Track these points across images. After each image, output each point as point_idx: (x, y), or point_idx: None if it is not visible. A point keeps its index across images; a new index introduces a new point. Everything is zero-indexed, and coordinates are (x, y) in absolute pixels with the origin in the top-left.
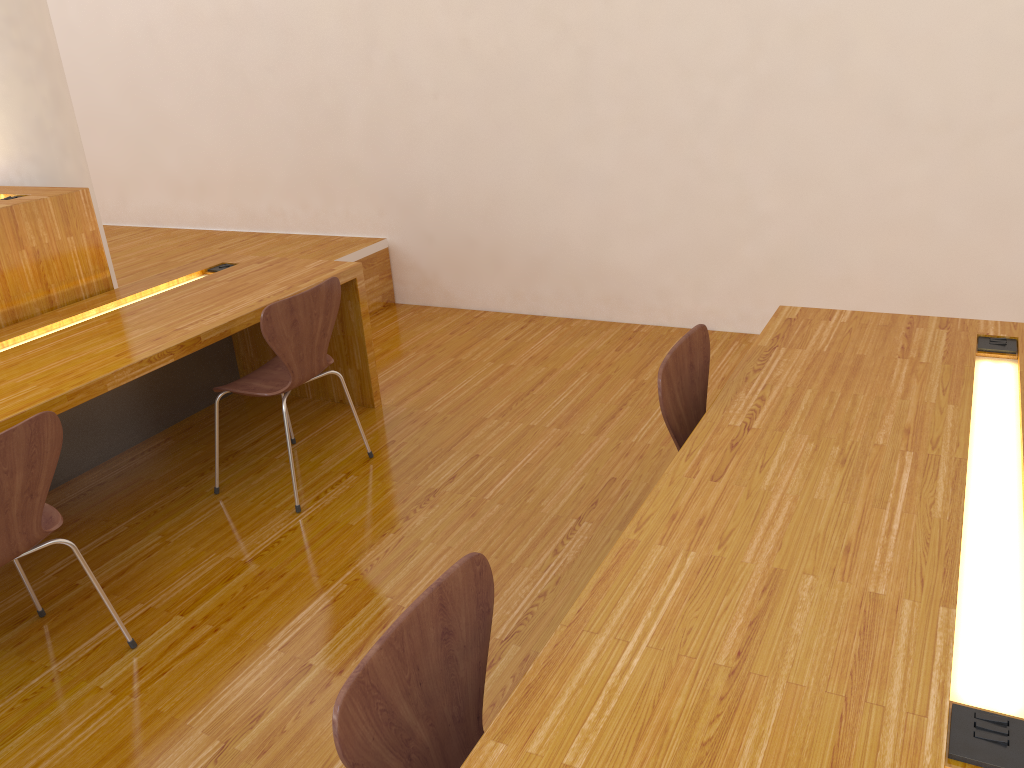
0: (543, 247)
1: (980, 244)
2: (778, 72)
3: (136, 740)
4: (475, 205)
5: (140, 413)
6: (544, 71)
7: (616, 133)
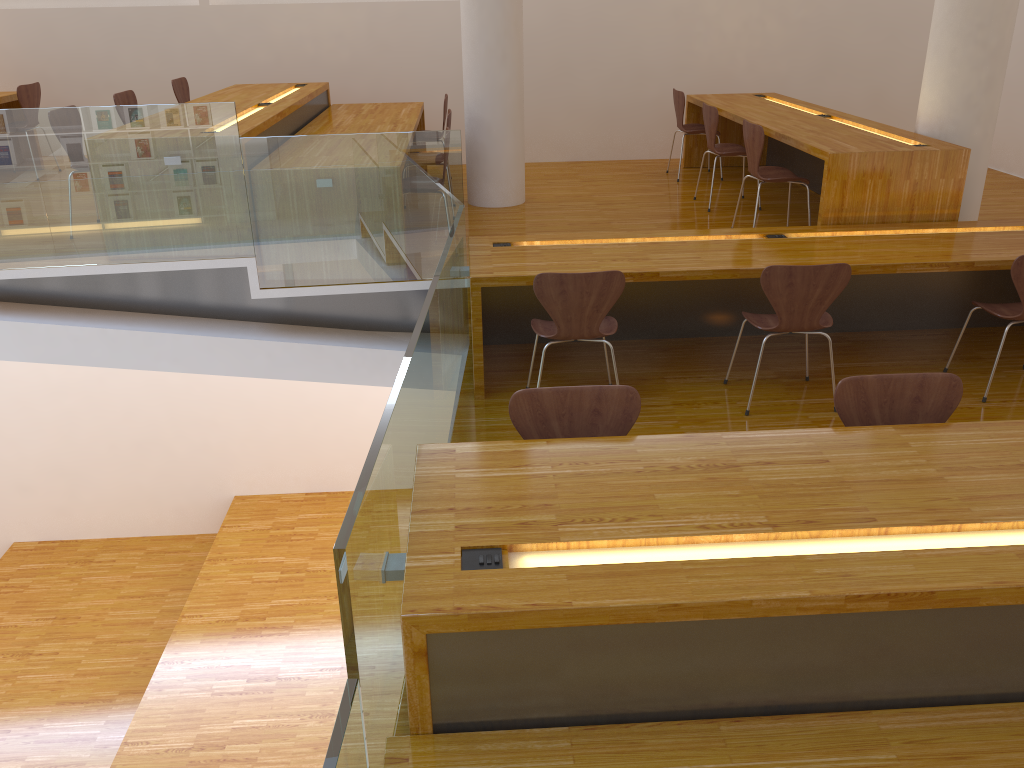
0: None
1: None
2: None
3: None
4: None
5: (935, 310)
6: None
7: None
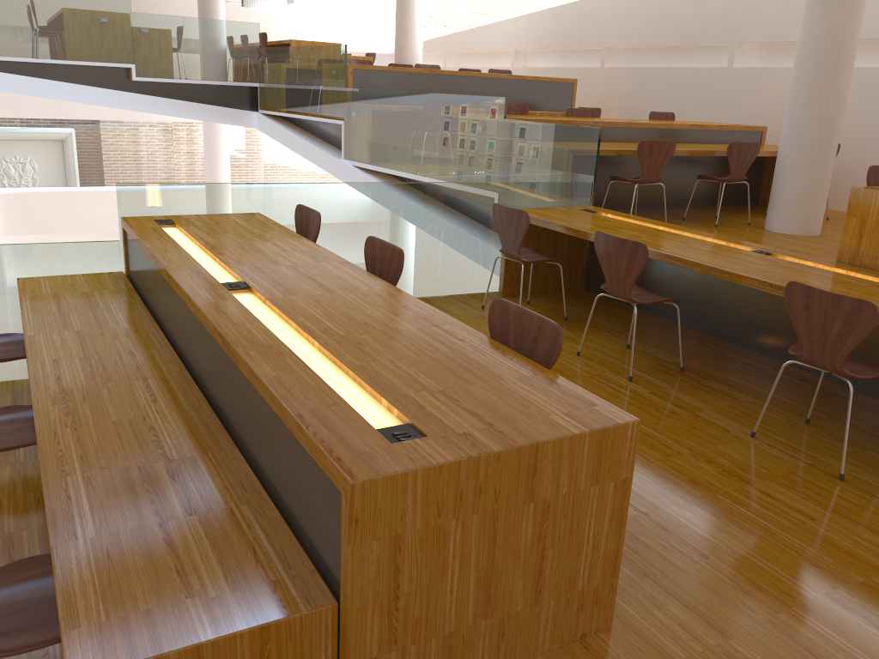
0: None
1: None
2: None
3: (557, 373)
4: None
5: None
6: None
7: None
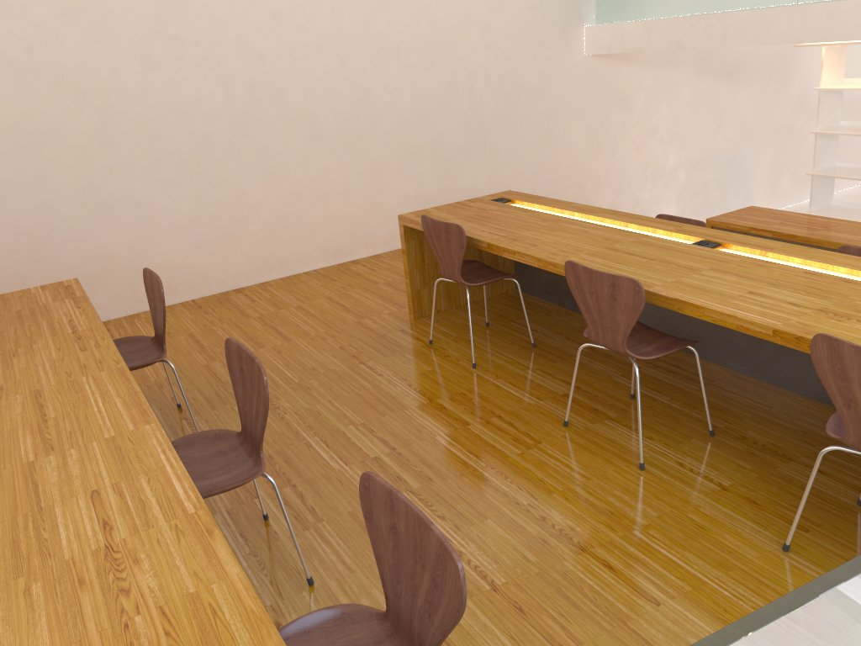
0: (95, 265)
1: (370, 193)
2: (246, 112)
3: None
4: (20, 247)
5: None
6: (70, 127)
7: (141, 166)
